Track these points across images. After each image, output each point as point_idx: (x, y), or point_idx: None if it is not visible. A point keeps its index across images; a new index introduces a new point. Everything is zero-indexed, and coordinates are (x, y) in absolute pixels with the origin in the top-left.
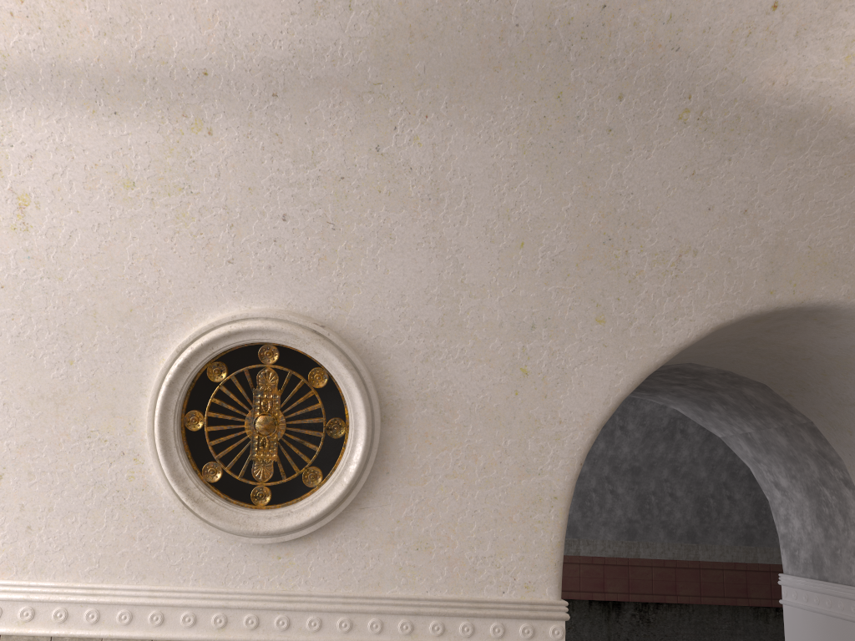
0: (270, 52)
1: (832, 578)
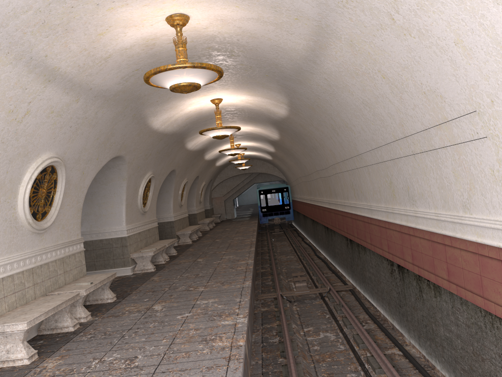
0: (104, 88)
1: None
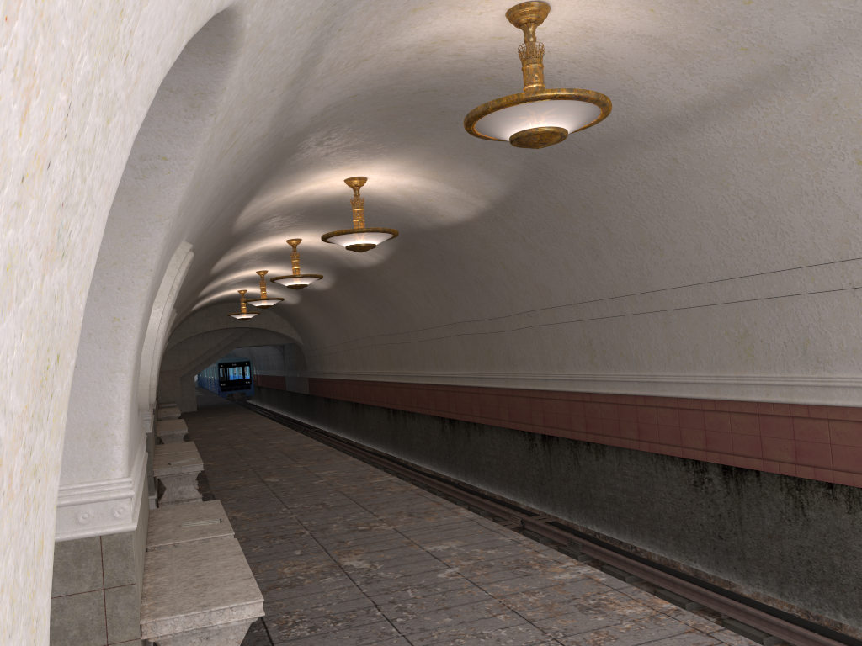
0: (296, 121)
1: None
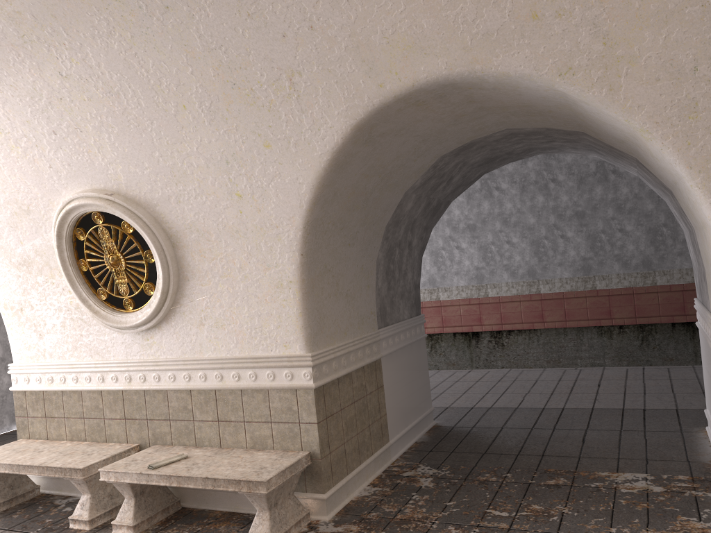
0: None
1: (703, 302)
